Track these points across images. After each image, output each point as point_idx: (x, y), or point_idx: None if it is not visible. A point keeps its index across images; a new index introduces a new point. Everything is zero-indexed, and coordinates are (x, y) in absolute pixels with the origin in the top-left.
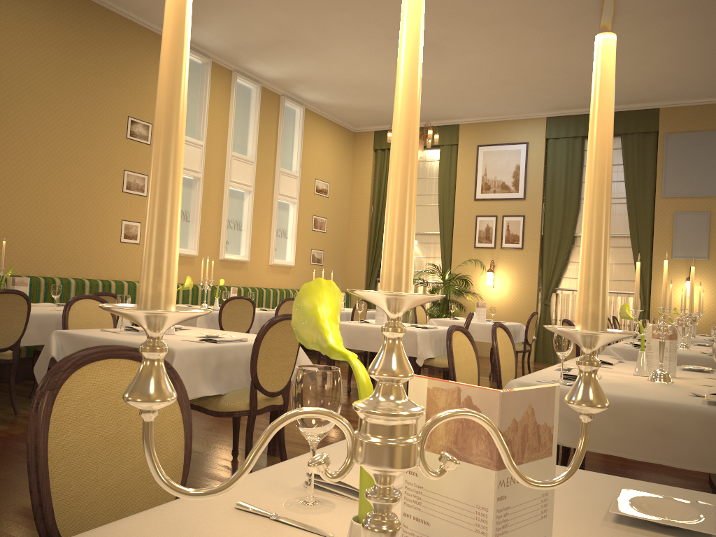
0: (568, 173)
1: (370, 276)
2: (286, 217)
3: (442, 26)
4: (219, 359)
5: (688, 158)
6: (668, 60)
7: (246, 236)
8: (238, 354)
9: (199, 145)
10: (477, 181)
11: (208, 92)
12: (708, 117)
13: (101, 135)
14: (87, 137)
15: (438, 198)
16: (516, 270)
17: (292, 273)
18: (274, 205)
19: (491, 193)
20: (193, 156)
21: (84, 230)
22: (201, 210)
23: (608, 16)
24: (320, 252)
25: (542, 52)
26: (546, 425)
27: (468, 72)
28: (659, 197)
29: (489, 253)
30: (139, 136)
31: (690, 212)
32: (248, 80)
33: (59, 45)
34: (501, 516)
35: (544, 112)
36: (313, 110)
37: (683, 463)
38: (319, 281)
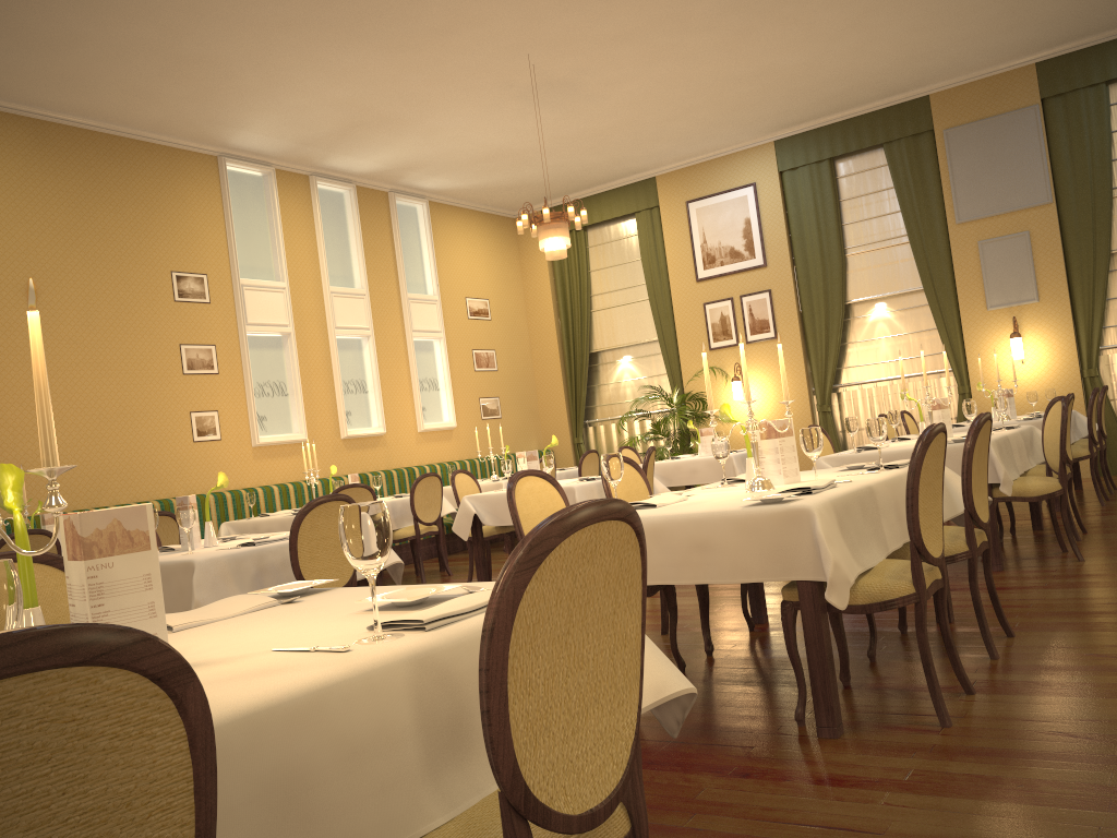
0: (819, 215)
1: (574, 420)
2: (431, 360)
3: (564, 59)
4: (259, 564)
5: (983, 159)
6: (903, 31)
7: (375, 399)
8: (285, 554)
9: (280, 287)
10: (696, 253)
11: (278, 213)
12: (1000, 94)
13: (139, 305)
14: (120, 312)
15: (647, 288)
16: (773, 370)
17: (456, 437)
18: (409, 348)
19: (718, 266)
20: (274, 306)
21: (141, 435)
22: (300, 376)
23: (33, 300)
24: (494, 399)
25: (719, 60)
26: (139, 530)
27: (631, 107)
28: (952, 224)
29: (731, 354)
30: (192, 295)
31: (1000, 237)
32: (334, 182)
33: (58, 200)
34: (95, 588)
35: (768, 134)
36: (442, 201)
37: (726, 577)
38: (2, 465)
